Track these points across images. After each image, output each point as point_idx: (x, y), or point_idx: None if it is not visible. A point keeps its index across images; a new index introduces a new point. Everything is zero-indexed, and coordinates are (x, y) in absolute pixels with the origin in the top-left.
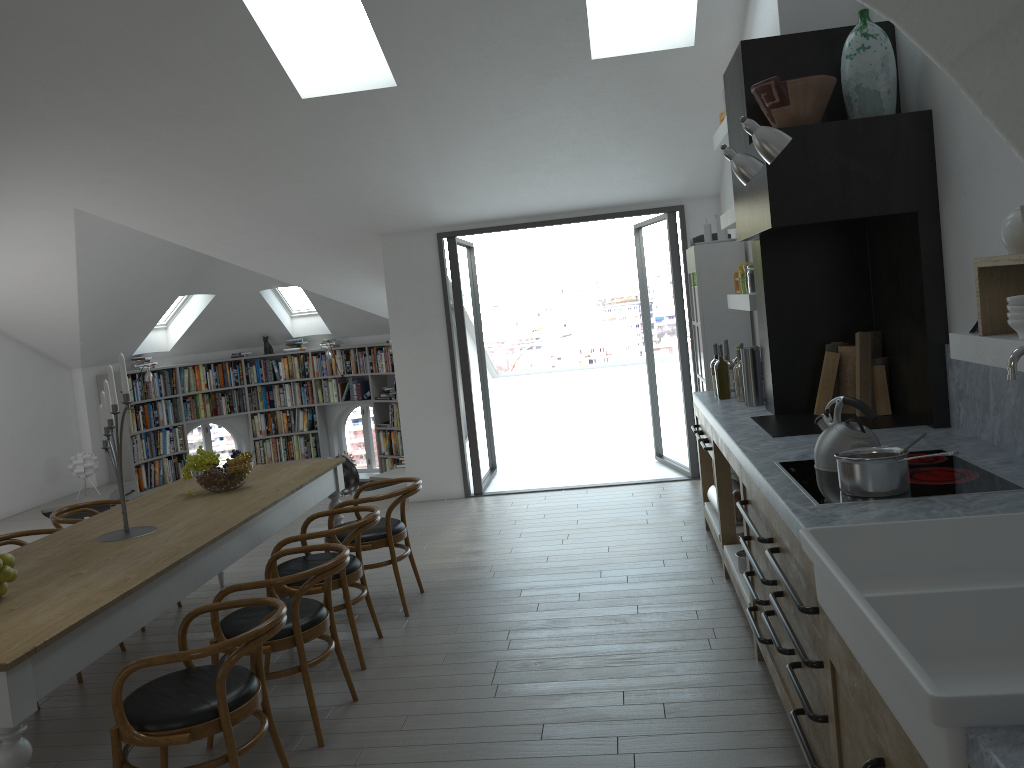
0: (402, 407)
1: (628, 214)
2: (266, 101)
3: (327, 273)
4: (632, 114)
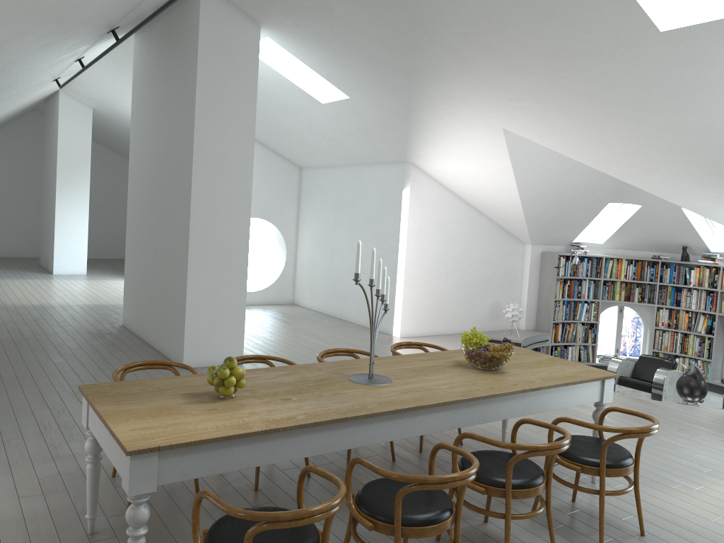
0: None
1: None
2: (627, 36)
3: (711, 199)
4: None
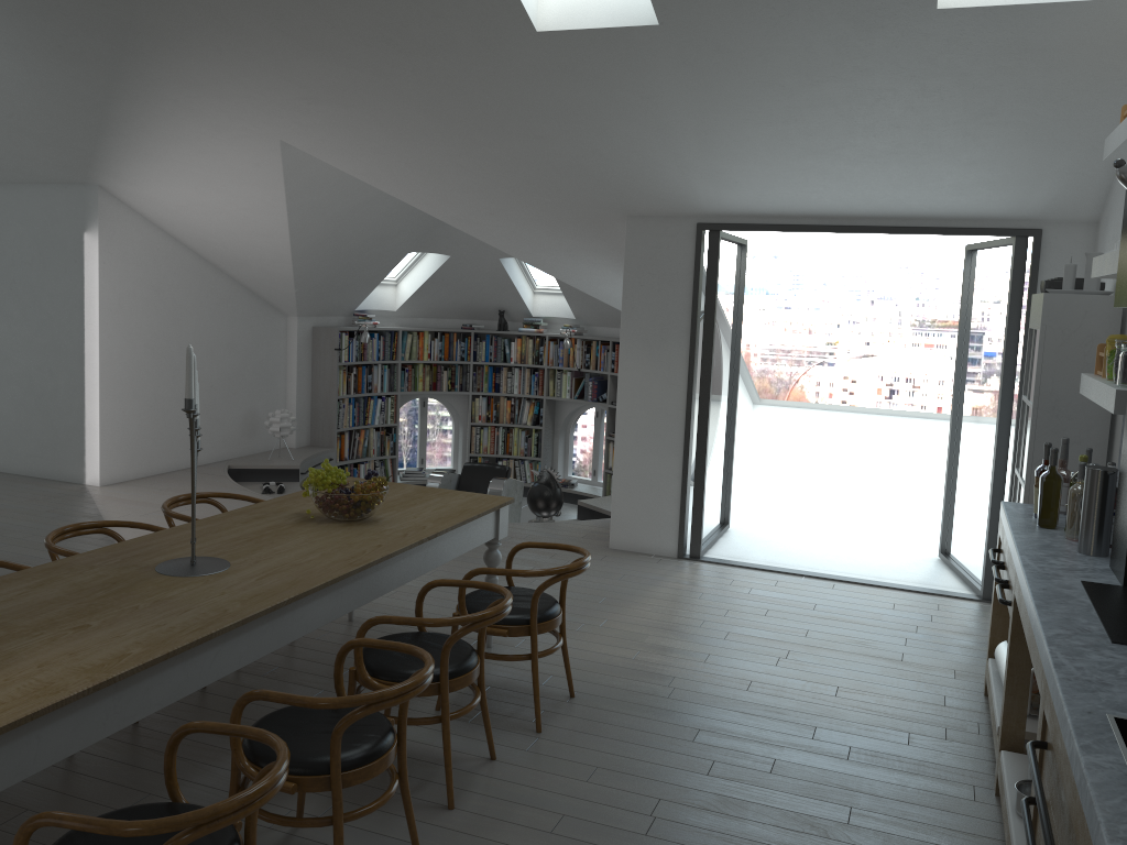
0: (619, 432)
1: (958, 231)
2: (492, 31)
3: (561, 253)
4: (986, 94)
